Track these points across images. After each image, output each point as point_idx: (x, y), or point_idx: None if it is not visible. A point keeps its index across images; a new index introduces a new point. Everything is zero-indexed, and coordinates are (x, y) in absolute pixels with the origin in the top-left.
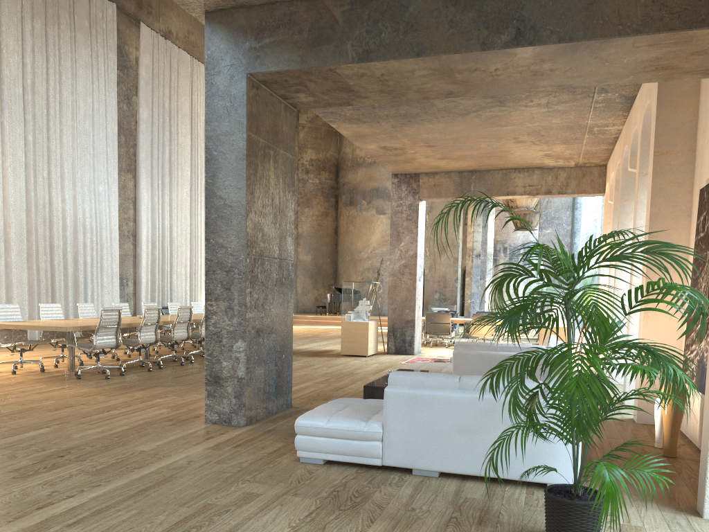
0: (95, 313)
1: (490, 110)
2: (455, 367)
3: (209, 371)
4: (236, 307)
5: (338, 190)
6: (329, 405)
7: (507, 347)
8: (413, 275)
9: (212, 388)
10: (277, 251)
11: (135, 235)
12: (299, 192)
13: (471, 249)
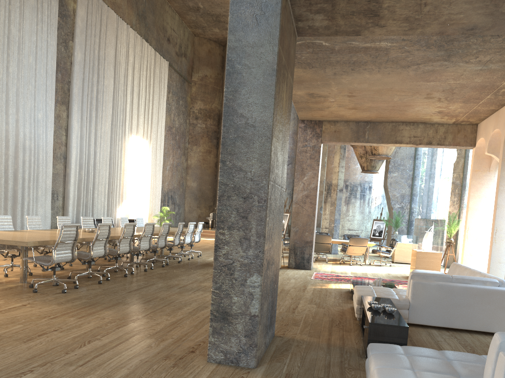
0: None
1: (432, 64)
2: (414, 296)
3: (216, 306)
4: (253, 238)
5: (219, 134)
6: (389, 361)
7: (463, 279)
8: (313, 204)
9: (219, 324)
10: (280, 178)
11: (66, 158)
12: (190, 133)
13: (336, 185)
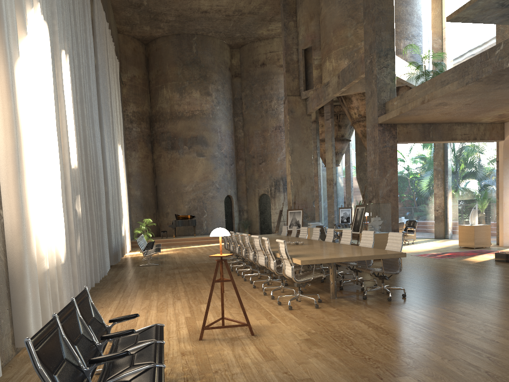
0: (105, 250)
1: None
2: None
3: None
4: None
5: (152, 138)
6: None
7: None
8: (396, 197)
9: None
10: None
11: None
12: (126, 139)
13: (332, 180)
